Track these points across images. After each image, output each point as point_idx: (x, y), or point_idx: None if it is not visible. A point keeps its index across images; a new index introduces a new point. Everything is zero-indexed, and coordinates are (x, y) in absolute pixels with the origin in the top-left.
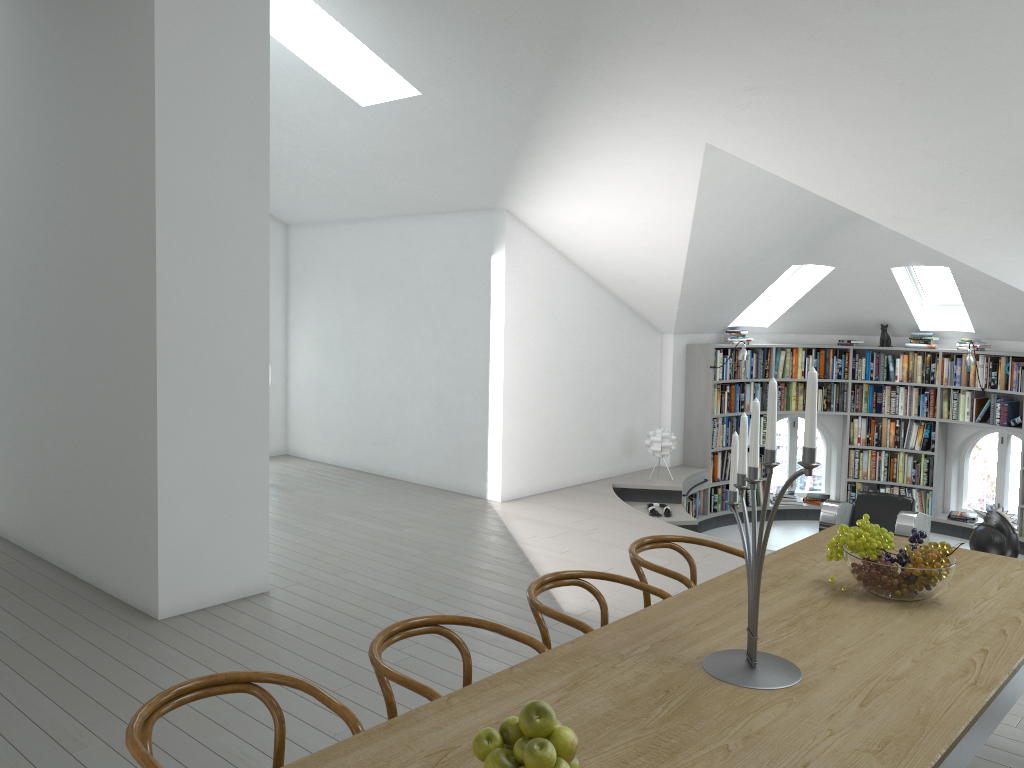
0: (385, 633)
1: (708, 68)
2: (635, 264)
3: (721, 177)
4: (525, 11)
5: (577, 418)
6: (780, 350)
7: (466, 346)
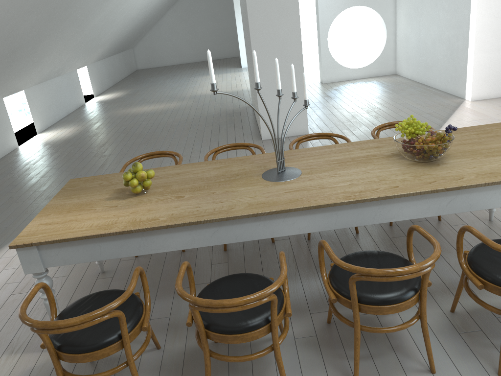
0: (222, 146)
1: None
2: None
3: None
4: None
5: None
6: None
7: (460, 12)
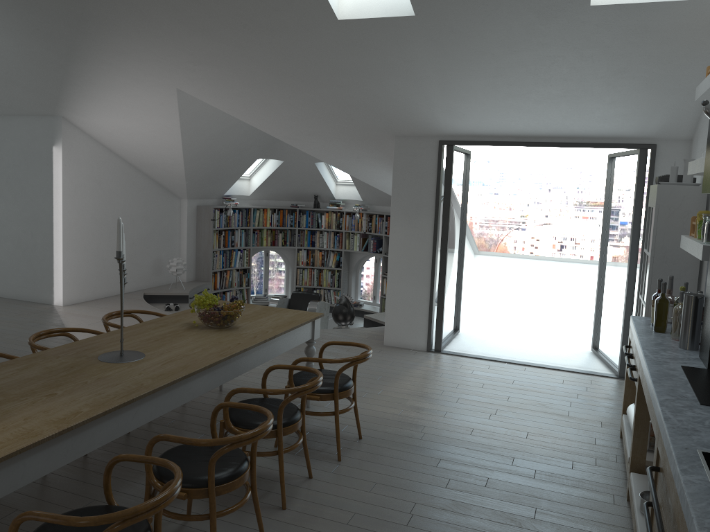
0: None
1: (167, 48)
2: (153, 155)
3: (193, 107)
4: (50, 1)
5: None
6: (256, 210)
7: (37, 205)
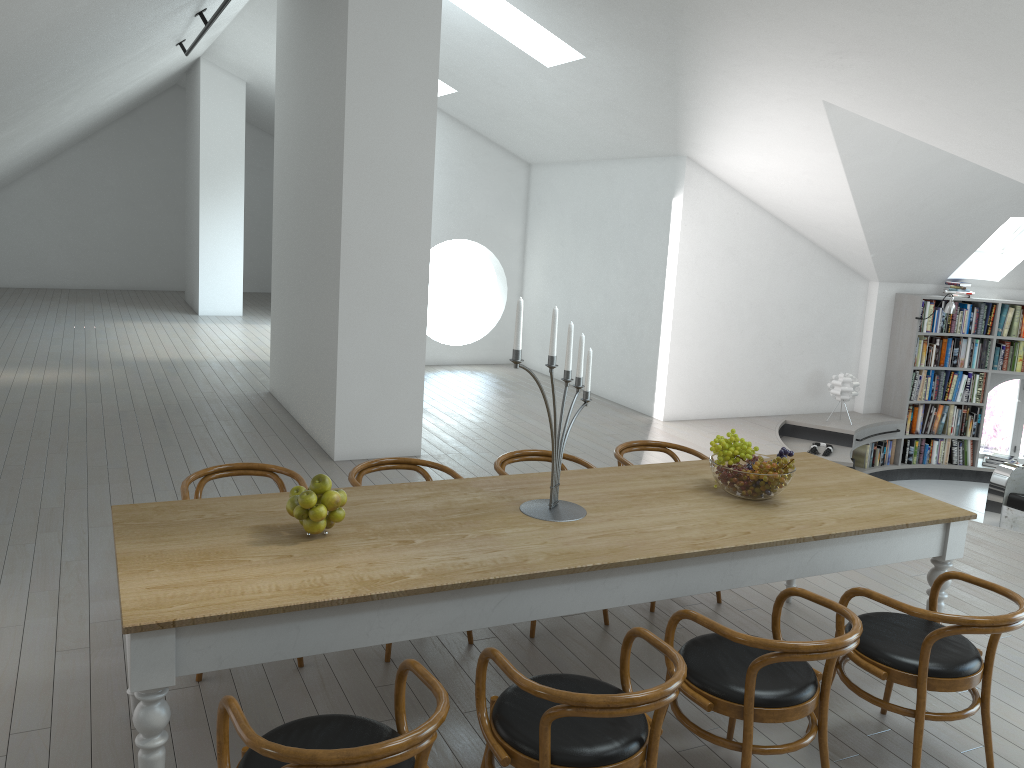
0: (372, 461)
1: (793, 35)
2: (814, 211)
3: (859, 131)
4: None
5: (754, 355)
6: (1008, 307)
7: (648, 280)
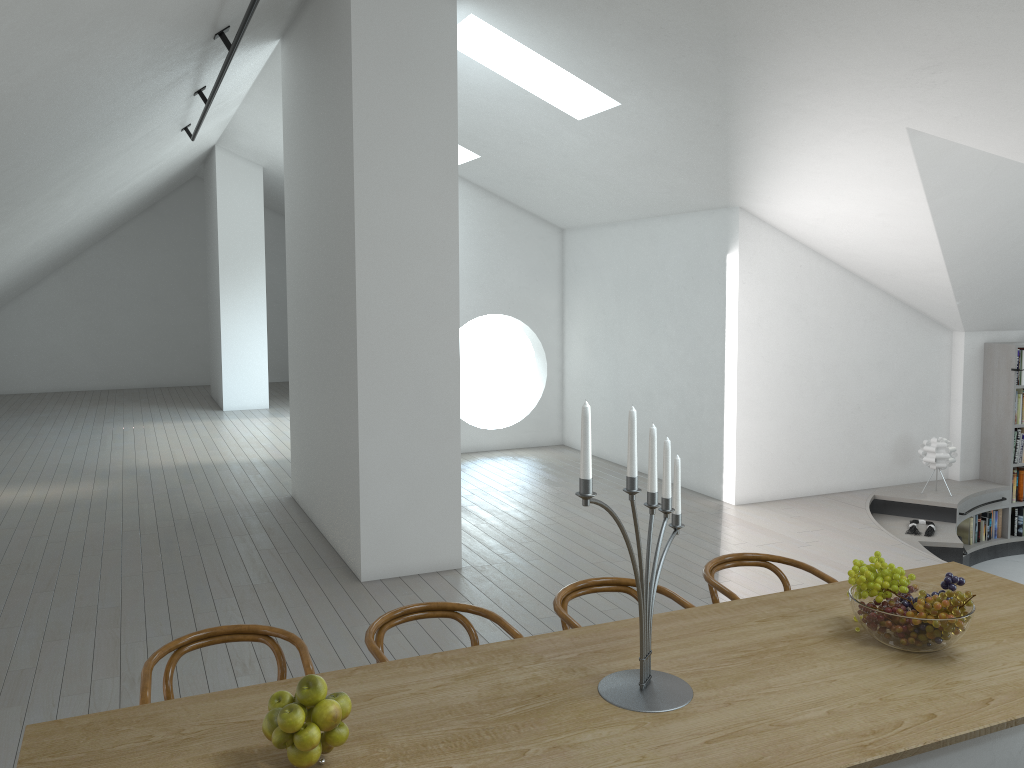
0: (396, 611)
1: (873, 51)
2: (889, 257)
3: (948, 161)
4: (676, 18)
5: (832, 422)
6: None
7: (704, 346)
